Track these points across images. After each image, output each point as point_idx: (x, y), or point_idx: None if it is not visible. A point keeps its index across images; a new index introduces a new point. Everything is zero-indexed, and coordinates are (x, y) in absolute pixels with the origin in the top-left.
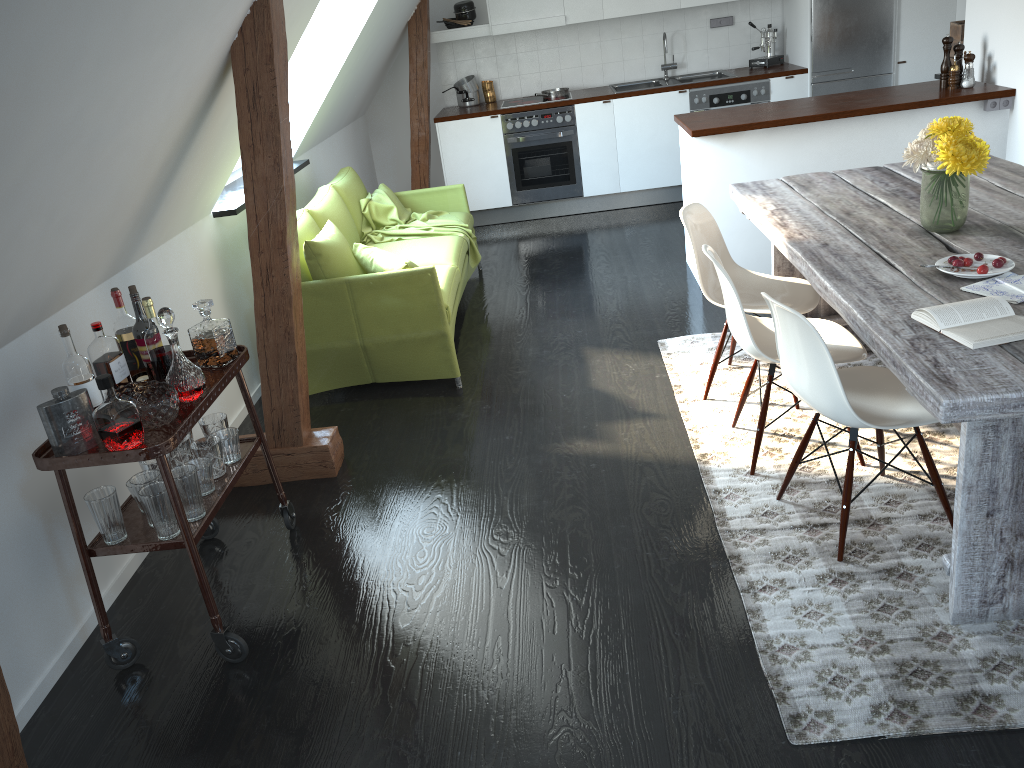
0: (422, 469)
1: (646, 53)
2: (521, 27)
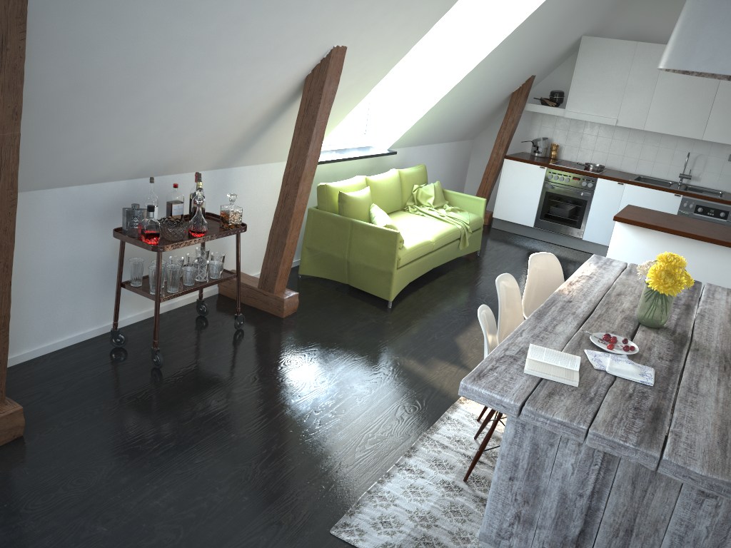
0: (323, 334)
1: (673, 162)
2: (585, 117)
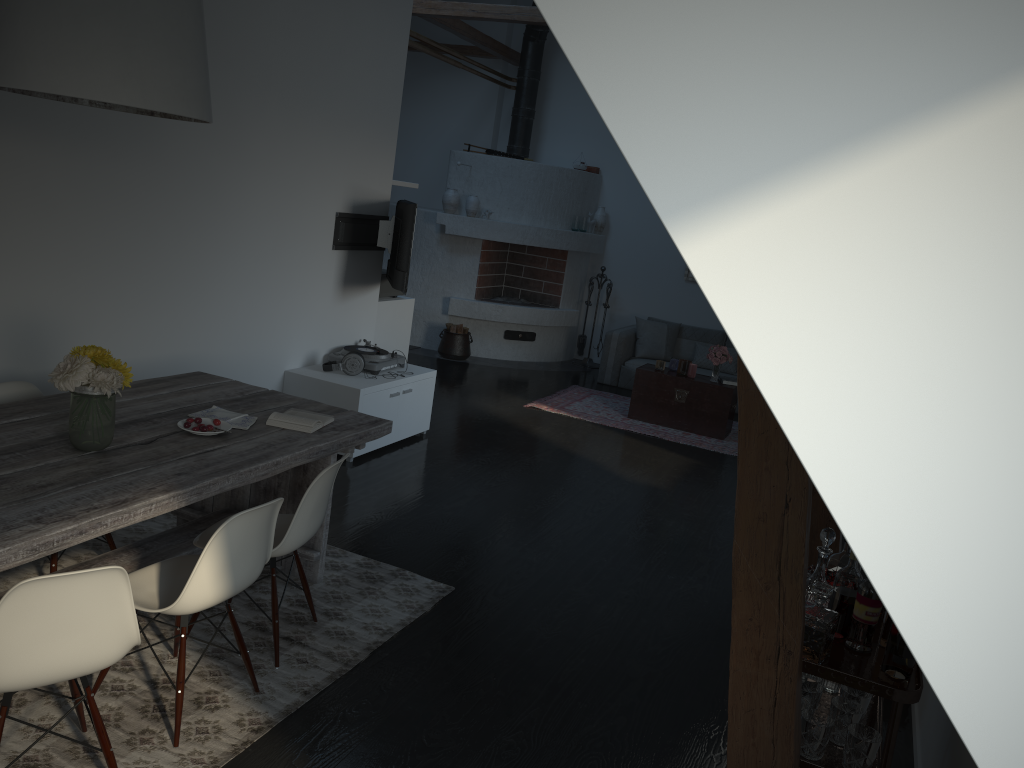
0: None
1: None
2: None
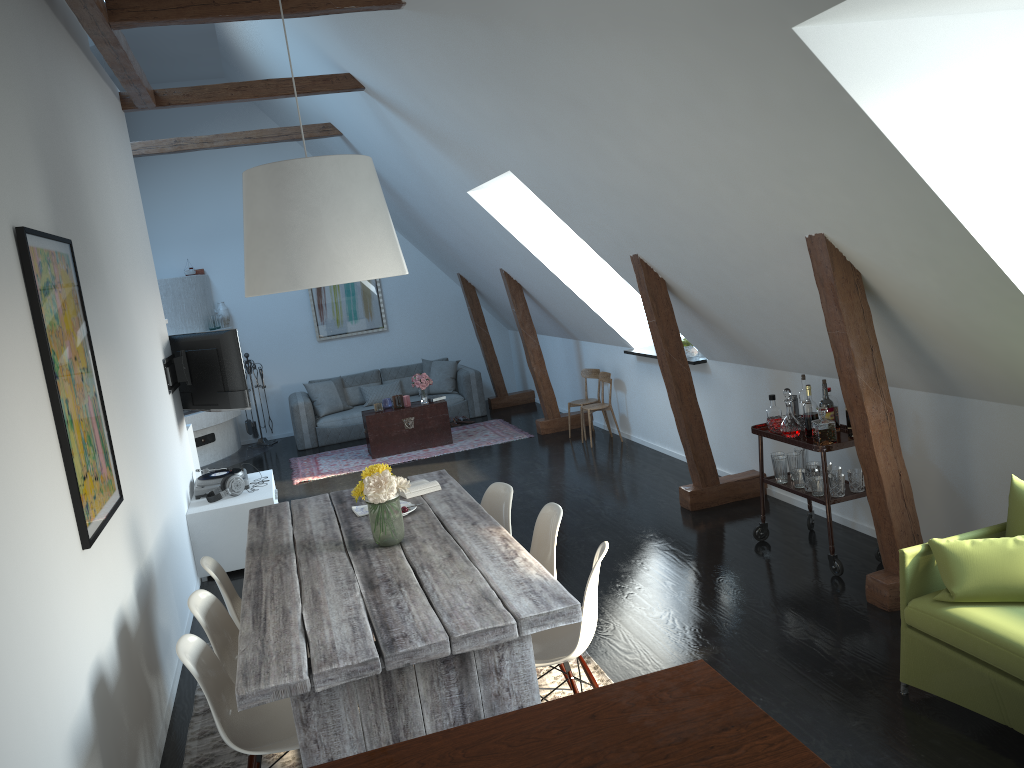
0: (803, 617)
1: None
2: None
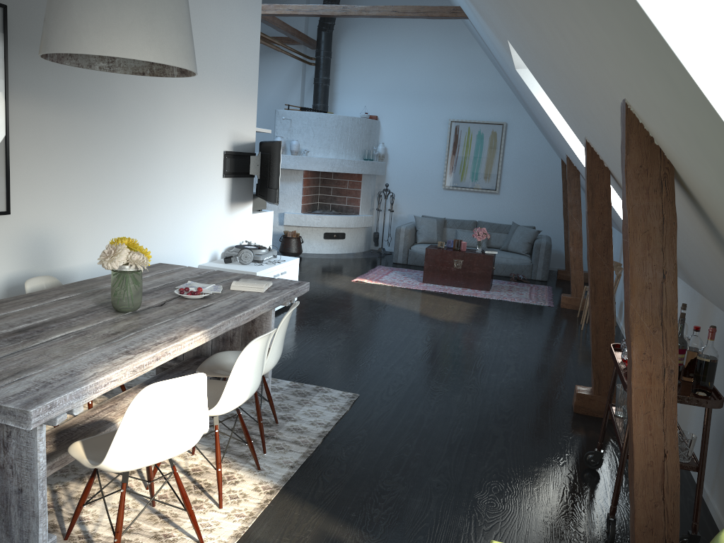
0: None
1: None
2: None
